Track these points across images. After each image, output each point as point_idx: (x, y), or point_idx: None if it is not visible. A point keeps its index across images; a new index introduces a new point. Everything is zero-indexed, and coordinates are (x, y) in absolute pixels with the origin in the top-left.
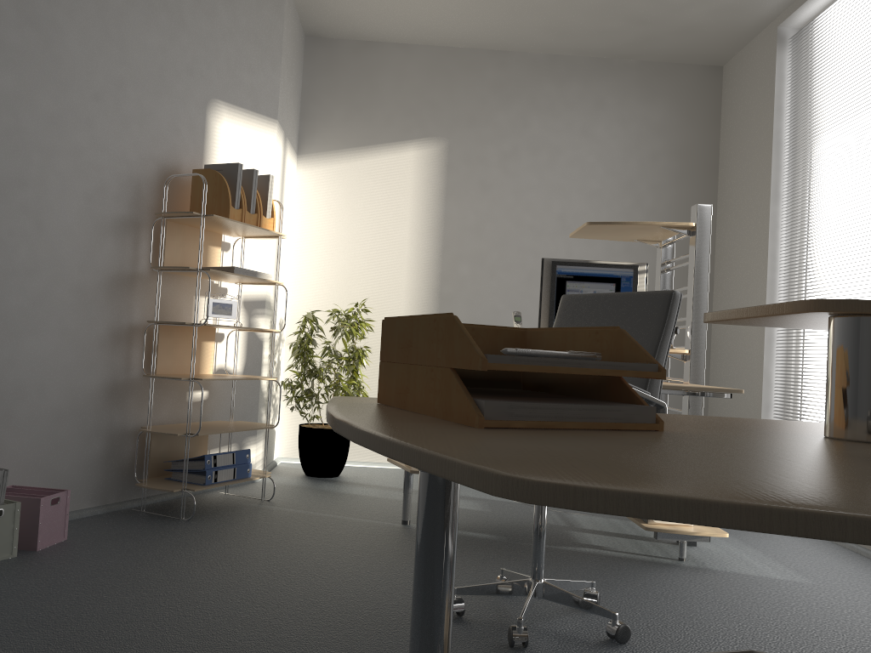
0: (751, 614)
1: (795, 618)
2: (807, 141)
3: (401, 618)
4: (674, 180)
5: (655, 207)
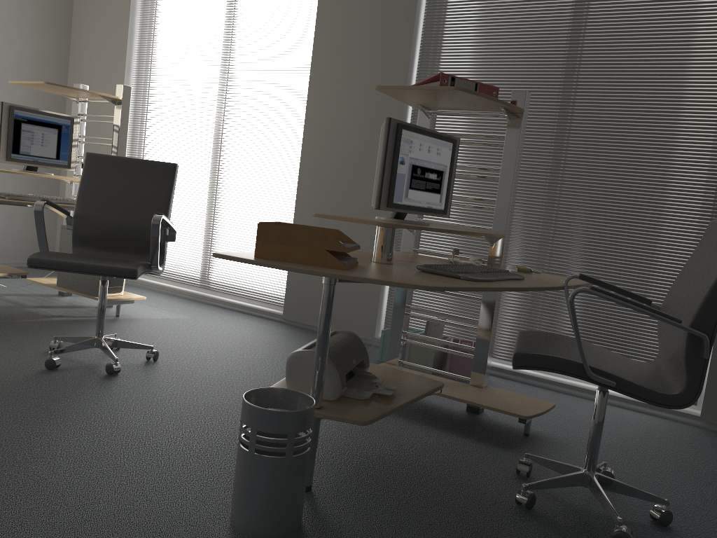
0: (186, 336)
1: (205, 334)
2: (155, 40)
3: (25, 376)
4: (39, 31)
5: (24, 50)
